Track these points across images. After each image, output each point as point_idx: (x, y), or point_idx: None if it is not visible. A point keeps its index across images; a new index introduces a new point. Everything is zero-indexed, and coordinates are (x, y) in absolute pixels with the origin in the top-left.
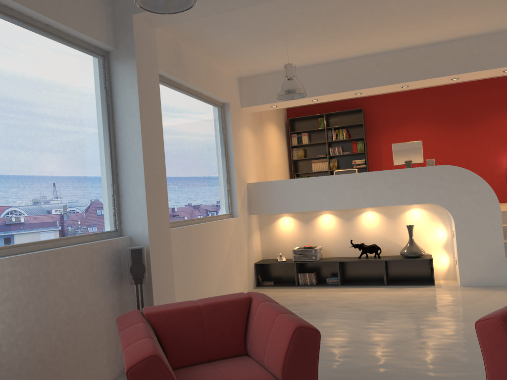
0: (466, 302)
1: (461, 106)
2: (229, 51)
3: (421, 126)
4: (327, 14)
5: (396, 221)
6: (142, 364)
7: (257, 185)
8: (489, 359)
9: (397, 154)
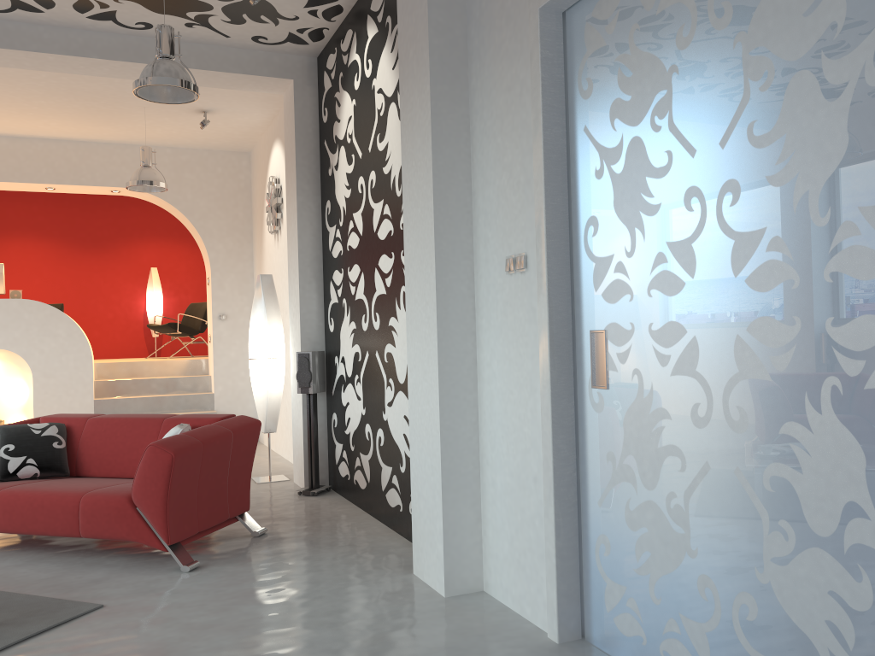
0: None
1: (92, 224)
2: None
3: (32, 243)
4: None
5: None
6: None
7: None
8: None
9: None
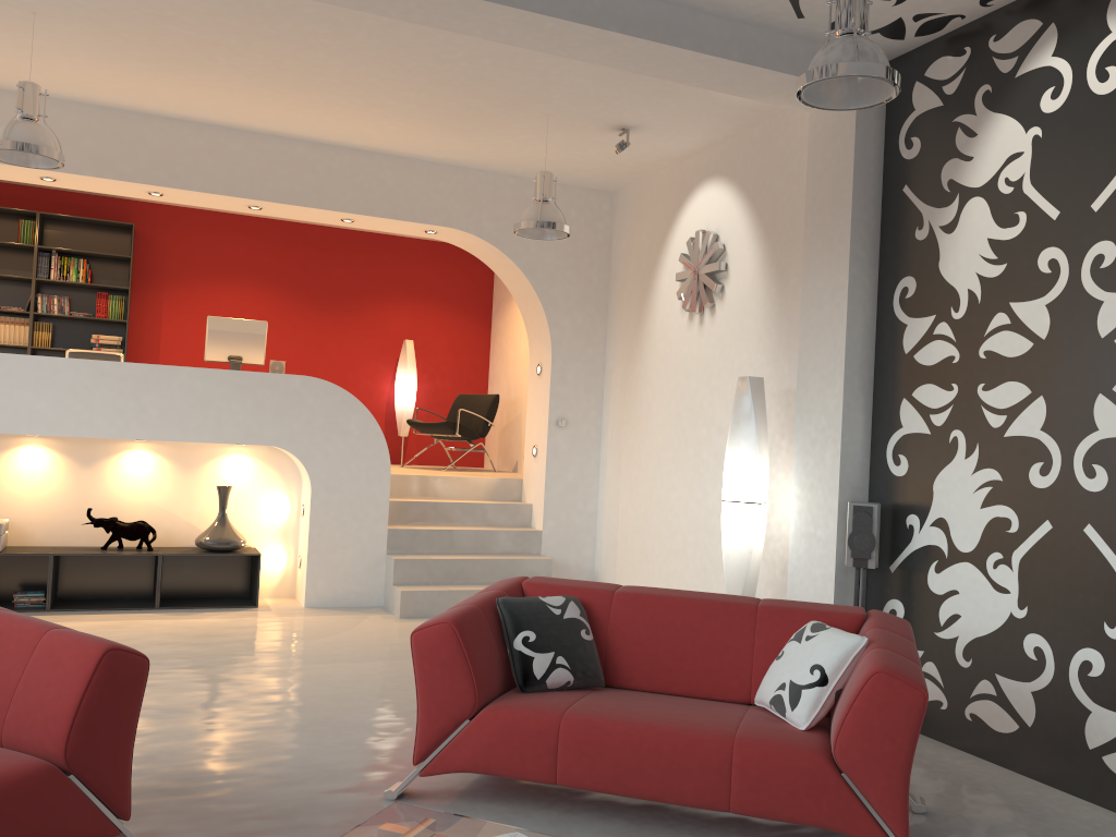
0: (323, 633)
1: (331, 272)
2: None
3: (251, 293)
4: (151, 12)
5: (196, 477)
6: None
7: None
8: (427, 690)
9: (215, 339)
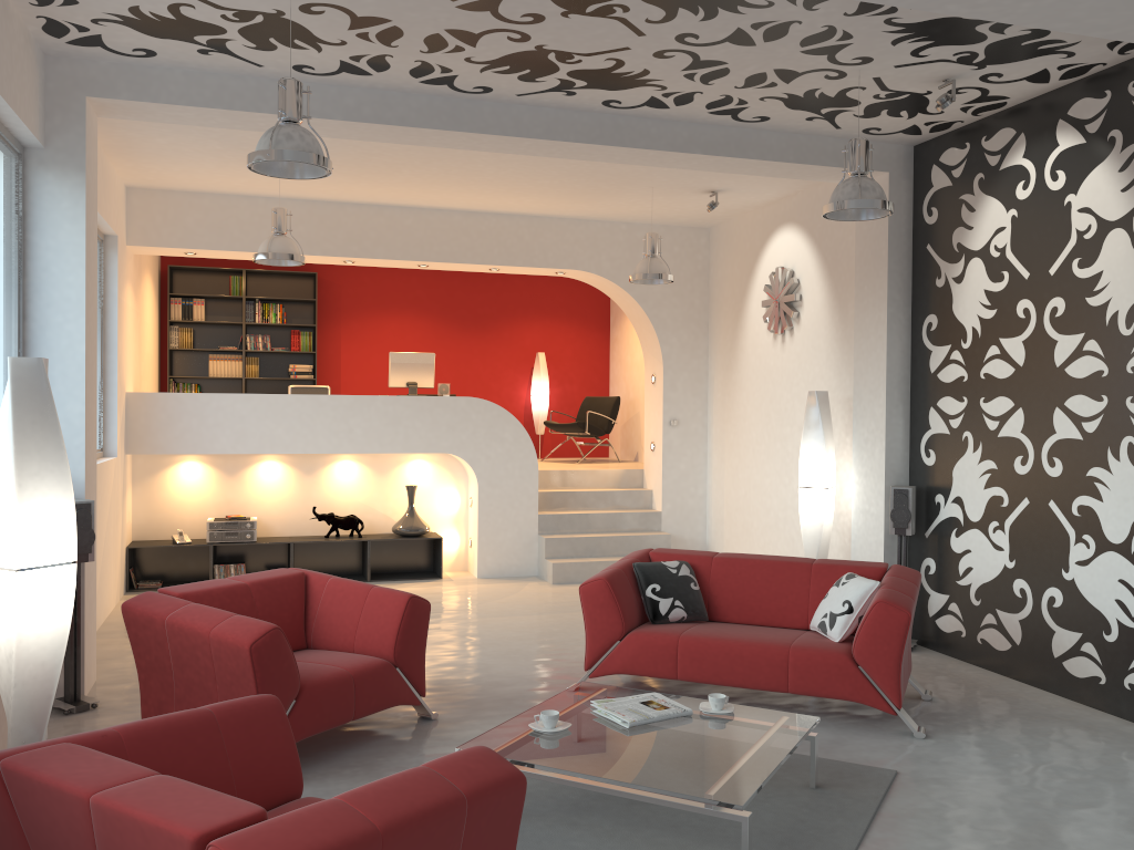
0: (498, 596)
1: (473, 299)
2: (158, 153)
3: (410, 321)
4: (362, 151)
5: (388, 479)
6: (266, 638)
7: (149, 398)
8: (591, 622)
9: (396, 370)
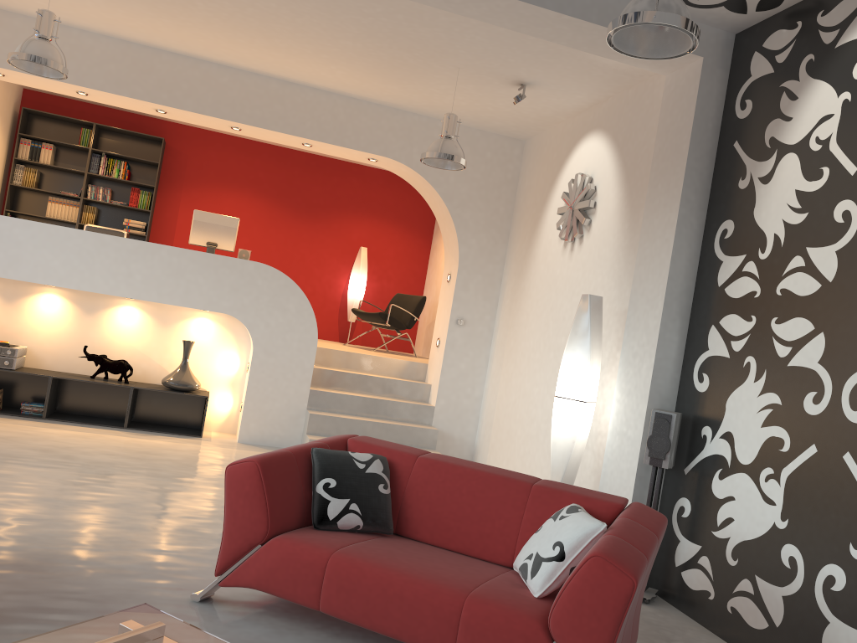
0: None
1: (310, 189)
2: None
3: (247, 199)
4: None
5: (170, 332)
6: None
7: None
8: (231, 515)
9: (198, 228)
